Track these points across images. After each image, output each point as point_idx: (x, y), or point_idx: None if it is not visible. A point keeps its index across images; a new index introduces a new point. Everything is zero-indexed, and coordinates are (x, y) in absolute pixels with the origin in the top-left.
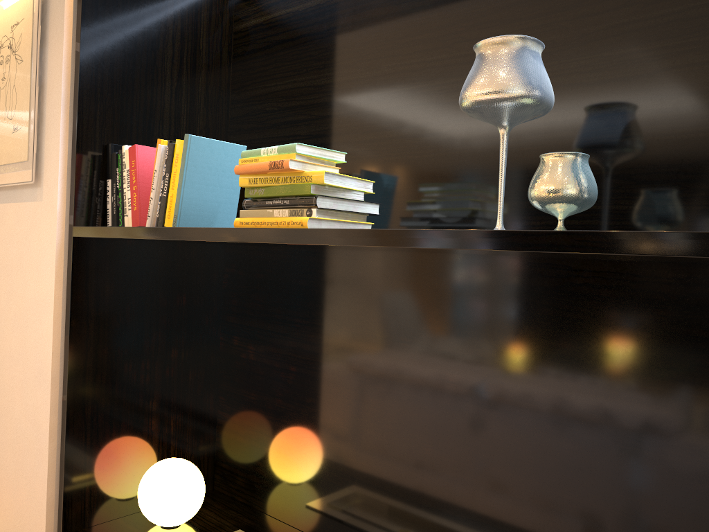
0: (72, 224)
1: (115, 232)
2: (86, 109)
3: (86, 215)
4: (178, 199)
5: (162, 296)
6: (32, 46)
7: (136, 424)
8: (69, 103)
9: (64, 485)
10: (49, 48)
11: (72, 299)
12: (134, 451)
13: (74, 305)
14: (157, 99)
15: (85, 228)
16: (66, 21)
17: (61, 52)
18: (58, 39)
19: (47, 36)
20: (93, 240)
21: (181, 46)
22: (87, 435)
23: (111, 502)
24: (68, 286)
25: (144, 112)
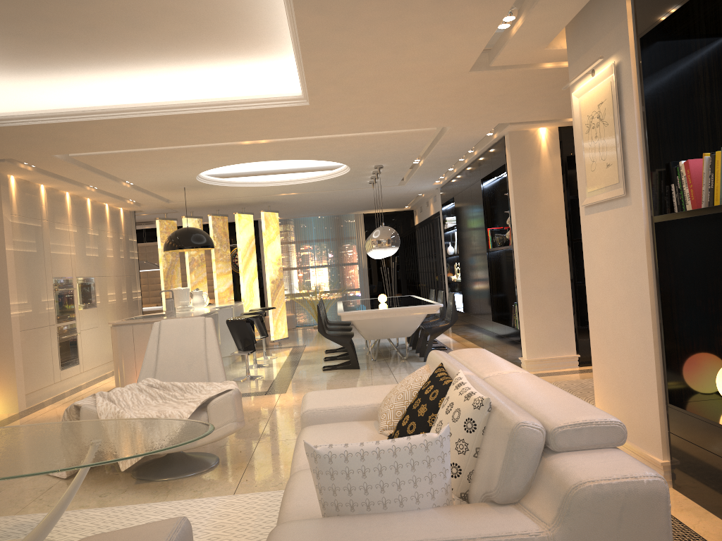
0: (652, 215)
1: (682, 214)
2: (652, 145)
3: (660, 208)
4: (721, 187)
5: (717, 255)
6: (613, 114)
7: (708, 340)
8: (641, 143)
9: (666, 373)
10: (625, 114)
11: (658, 260)
12: (709, 357)
13: (659, 264)
14: (697, 125)
15: (662, 216)
16: (634, 96)
17: (633, 115)
18: (630, 107)
19: (622, 107)
20: (666, 223)
21: (709, 85)
22: (677, 344)
23: (698, 389)
24: (654, 252)
25: (689, 136)
